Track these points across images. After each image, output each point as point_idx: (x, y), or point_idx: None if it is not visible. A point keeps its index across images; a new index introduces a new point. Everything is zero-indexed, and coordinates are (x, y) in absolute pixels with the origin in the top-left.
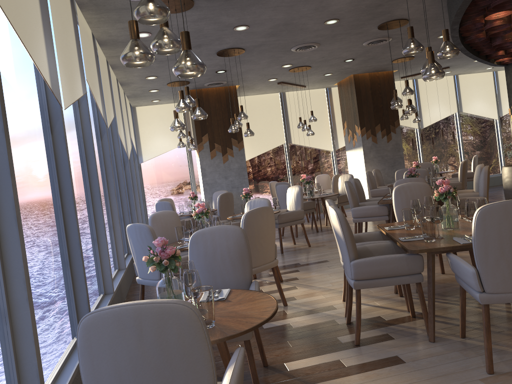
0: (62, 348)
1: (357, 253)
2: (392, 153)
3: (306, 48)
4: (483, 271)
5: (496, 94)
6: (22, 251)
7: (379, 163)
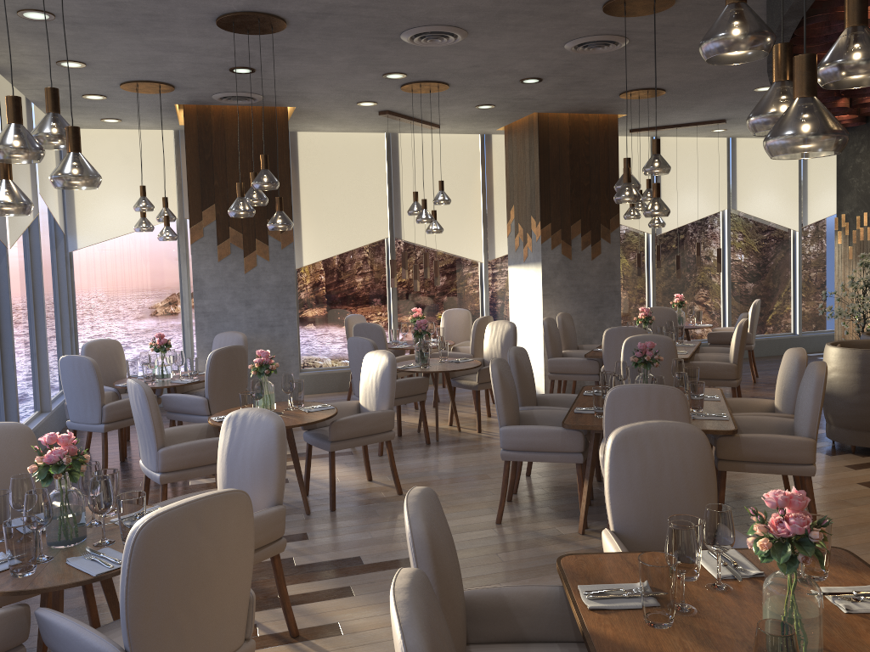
0: None
1: None
2: (600, 281)
3: (436, 37)
4: None
5: (801, 182)
6: None
7: (572, 299)
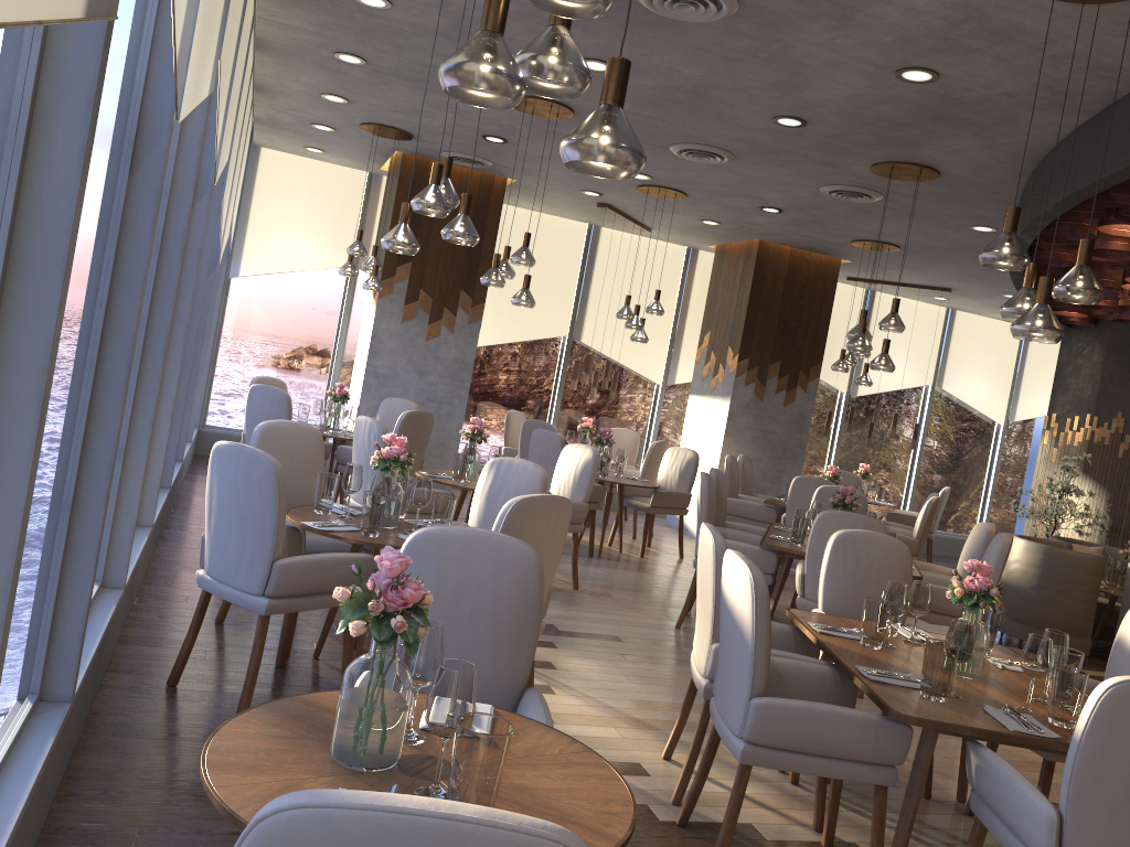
0: (1, 733)
1: (768, 681)
2: (787, 431)
3: (704, 155)
4: (1075, 822)
5: (1016, 373)
6: (29, 491)
7: (754, 443)
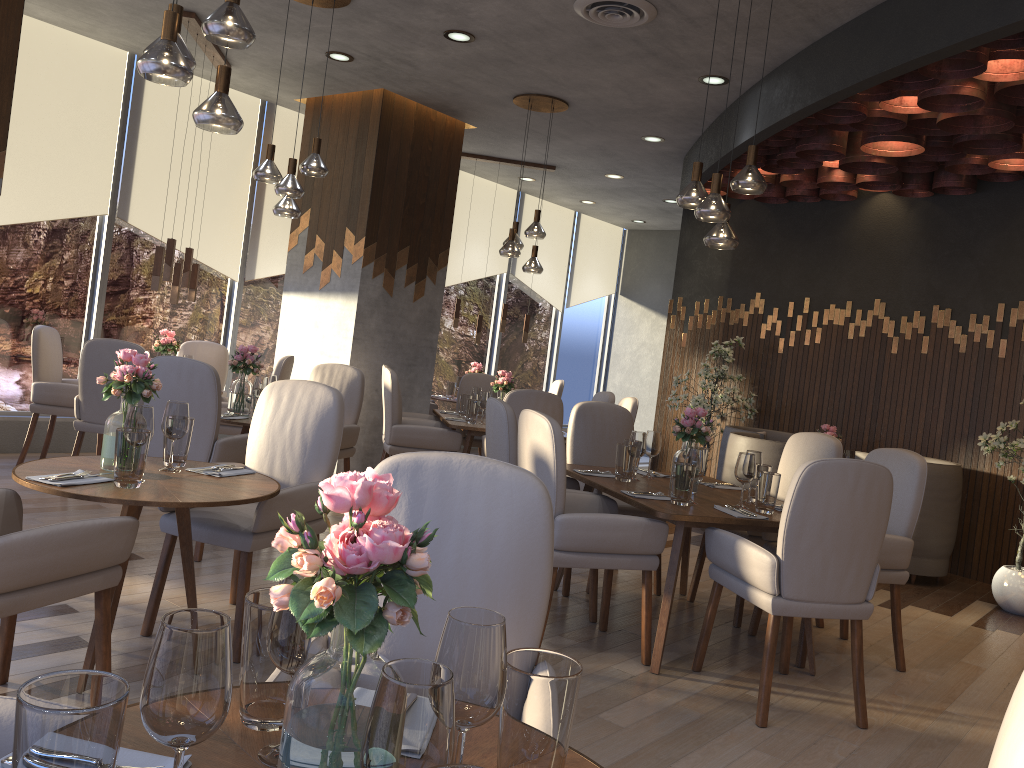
0: None
1: None
2: (418, 331)
3: None
4: None
5: (570, 259)
6: None
7: (385, 350)
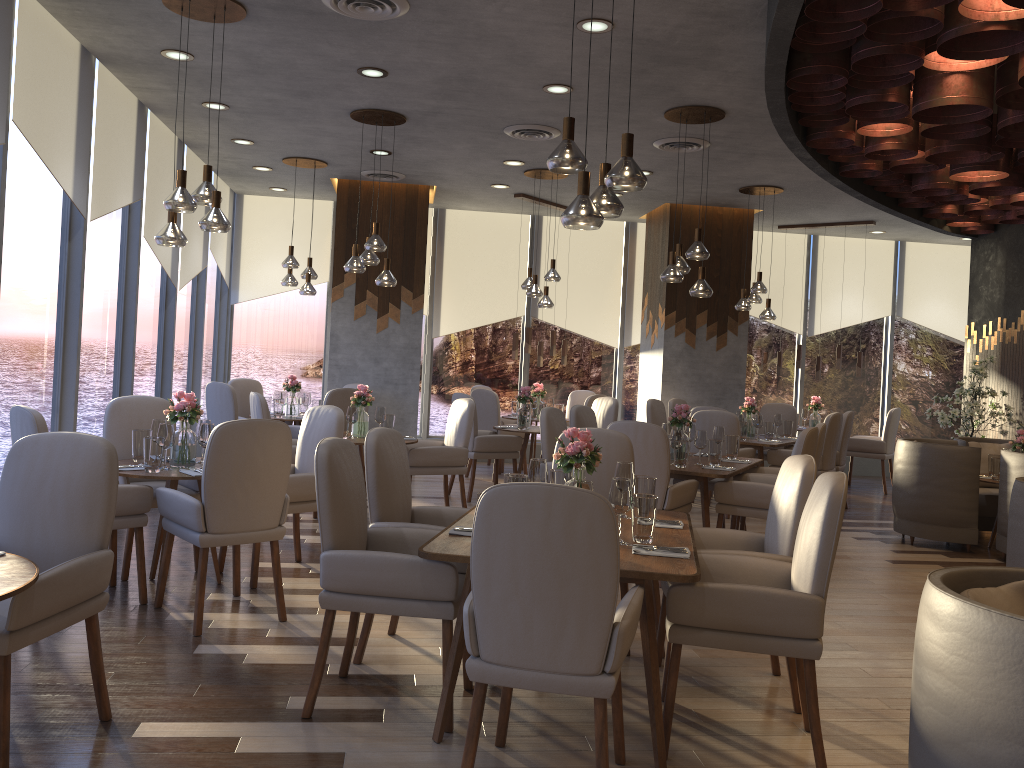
0: None
1: (345, 539)
2: (723, 373)
3: (533, 133)
4: (481, 615)
5: None
6: None
7: (692, 388)
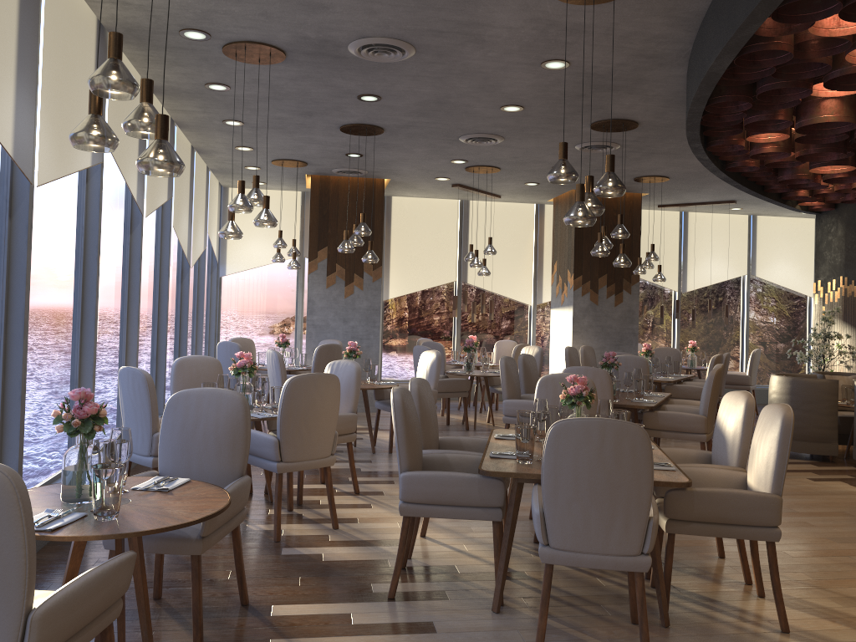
0: None
1: (415, 463)
2: (620, 324)
3: (483, 140)
4: (550, 514)
5: None
6: None
7: (597, 336)
